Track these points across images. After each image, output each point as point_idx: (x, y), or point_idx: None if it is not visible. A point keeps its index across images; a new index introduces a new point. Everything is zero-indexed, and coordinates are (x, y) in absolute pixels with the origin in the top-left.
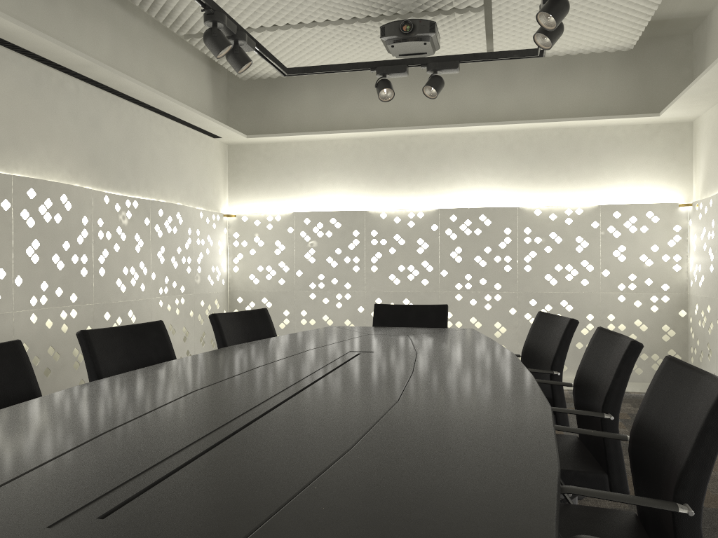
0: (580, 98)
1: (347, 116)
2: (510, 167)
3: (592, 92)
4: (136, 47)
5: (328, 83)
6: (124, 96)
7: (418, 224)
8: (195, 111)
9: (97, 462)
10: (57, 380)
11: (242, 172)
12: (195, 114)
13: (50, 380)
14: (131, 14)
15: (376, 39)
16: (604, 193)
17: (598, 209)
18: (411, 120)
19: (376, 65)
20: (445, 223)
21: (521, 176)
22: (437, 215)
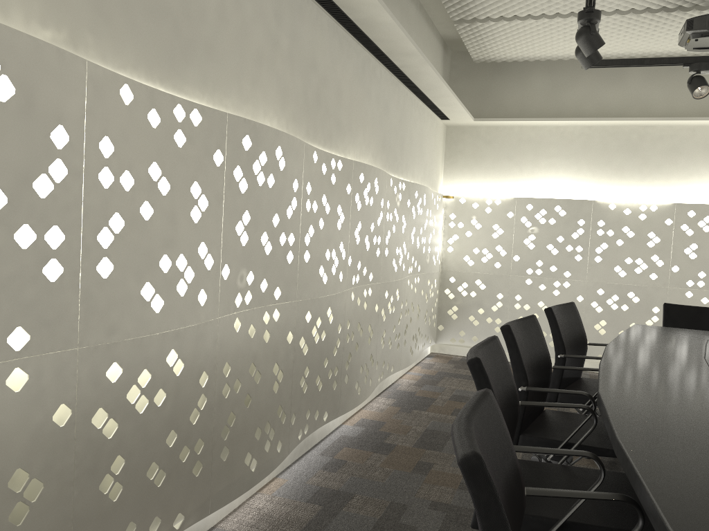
0: None
1: (576, 103)
2: None
3: None
4: (410, 32)
5: (559, 68)
6: (406, 81)
7: (650, 217)
8: (455, 96)
9: None
10: (360, 354)
11: (460, 154)
12: (453, 99)
13: (357, 354)
14: None
15: (650, 29)
16: None
17: None
18: (648, 110)
19: (690, 61)
20: (681, 218)
21: None
22: (672, 209)
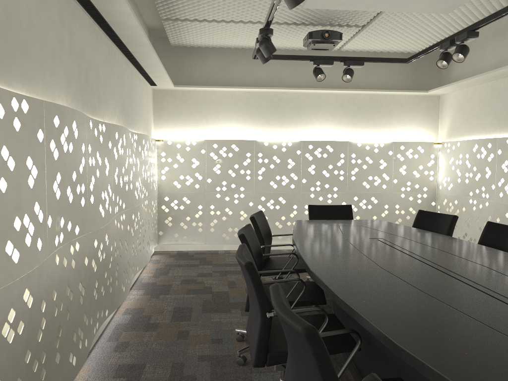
0: (381, 77)
1: (239, 76)
2: (341, 116)
3: (388, 74)
4: None
5: (227, 53)
6: (134, 61)
7: (288, 150)
8: (165, 71)
9: (473, 306)
10: (123, 263)
11: (164, 110)
12: (164, 73)
13: (121, 263)
14: (130, 0)
15: (285, 33)
16: (393, 134)
17: (392, 144)
18: (282, 82)
19: (314, 58)
20: (305, 150)
21: (347, 122)
22: (300, 144)
